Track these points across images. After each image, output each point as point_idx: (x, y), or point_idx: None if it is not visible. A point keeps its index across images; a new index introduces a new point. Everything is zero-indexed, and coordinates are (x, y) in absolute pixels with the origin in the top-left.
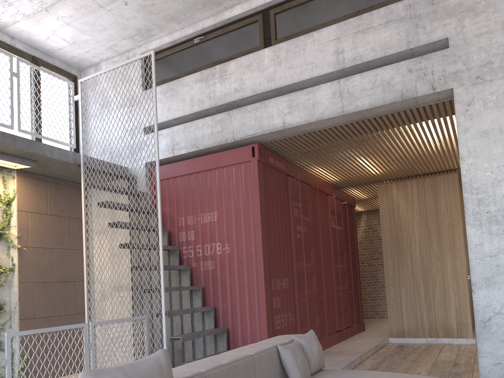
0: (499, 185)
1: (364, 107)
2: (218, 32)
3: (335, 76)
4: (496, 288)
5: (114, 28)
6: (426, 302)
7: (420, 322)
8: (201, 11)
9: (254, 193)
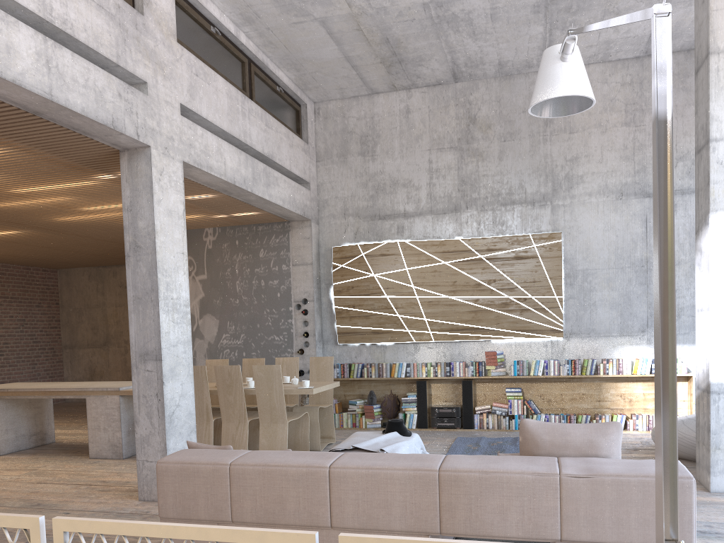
0: (177, 272)
1: (76, 108)
2: None
3: (18, 16)
4: (177, 380)
5: None
6: None
7: None
8: None
9: None
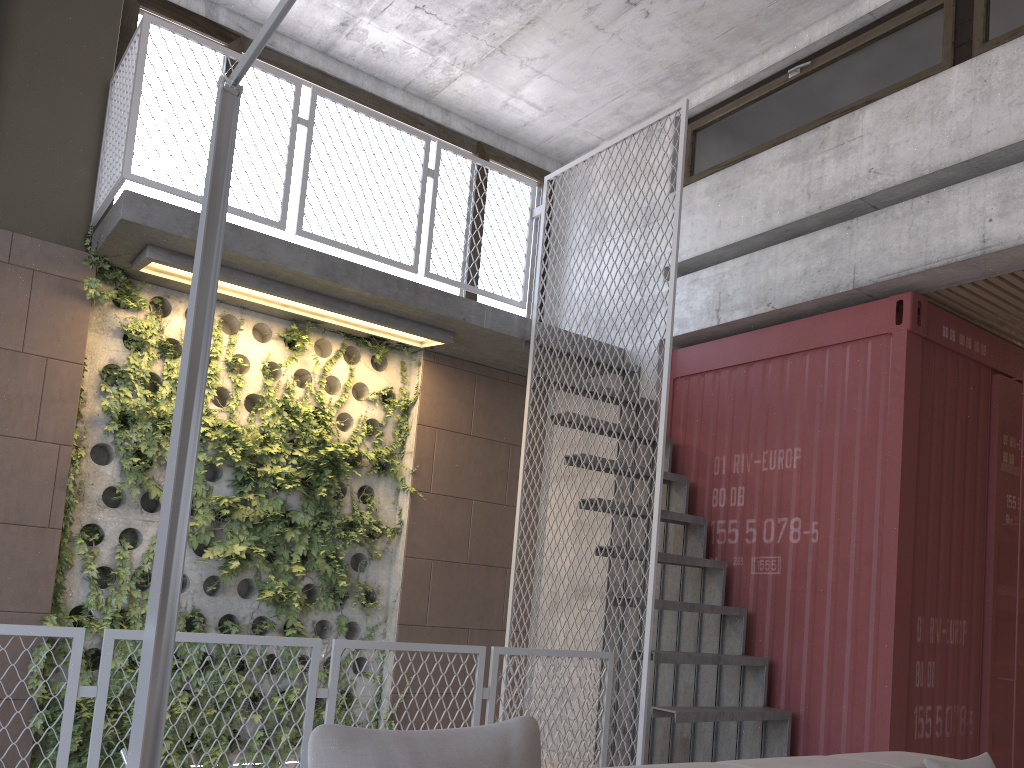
0: None
1: None
2: (843, 48)
3: None
4: None
5: (624, 69)
6: None
7: None
8: (806, 5)
9: (892, 409)
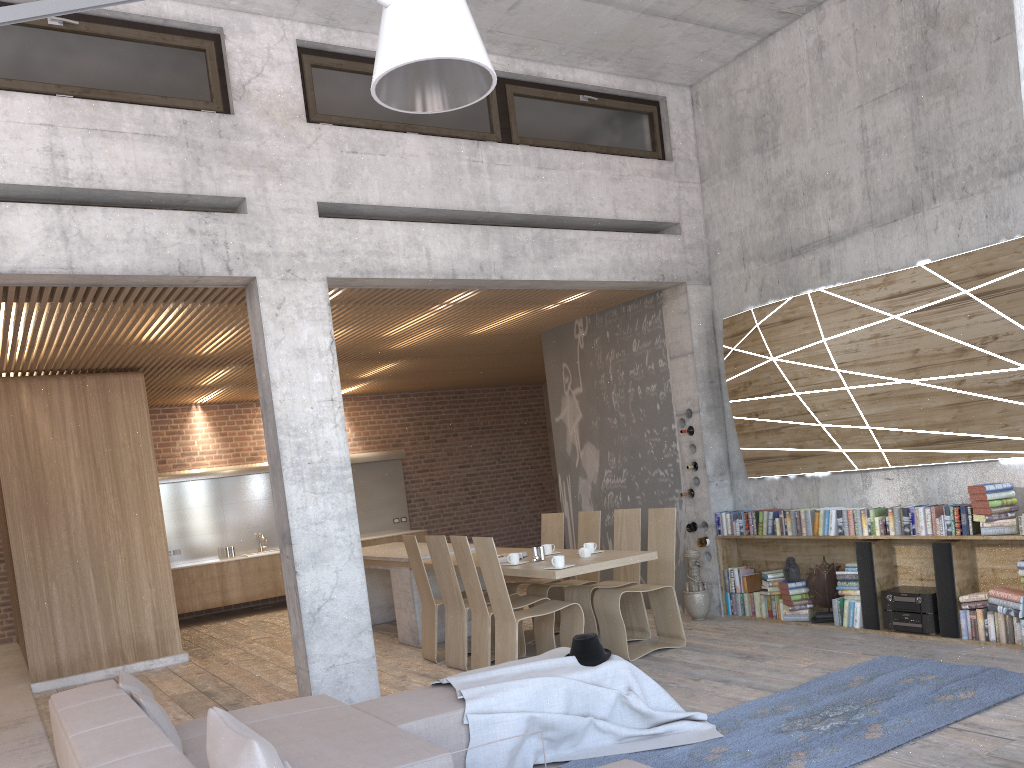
0: (321, 427)
1: (114, 271)
2: None
3: (40, 192)
4: (325, 566)
5: None
6: (102, 605)
7: (91, 643)
8: None
9: None
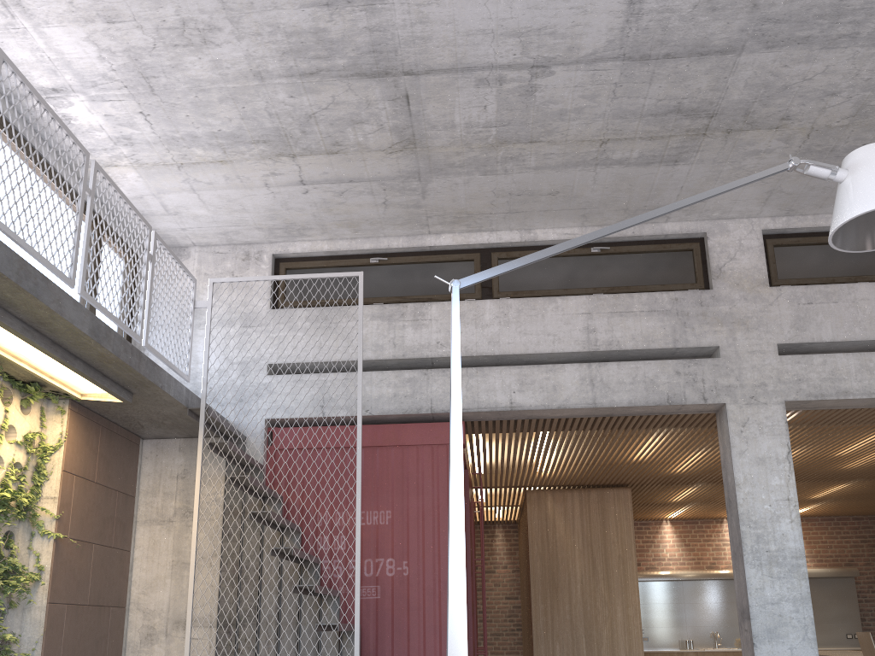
0: (778, 521)
1: (622, 403)
2: (410, 259)
3: (578, 356)
4: (779, 642)
5: (258, 213)
6: None
7: None
8: (396, 226)
9: None
